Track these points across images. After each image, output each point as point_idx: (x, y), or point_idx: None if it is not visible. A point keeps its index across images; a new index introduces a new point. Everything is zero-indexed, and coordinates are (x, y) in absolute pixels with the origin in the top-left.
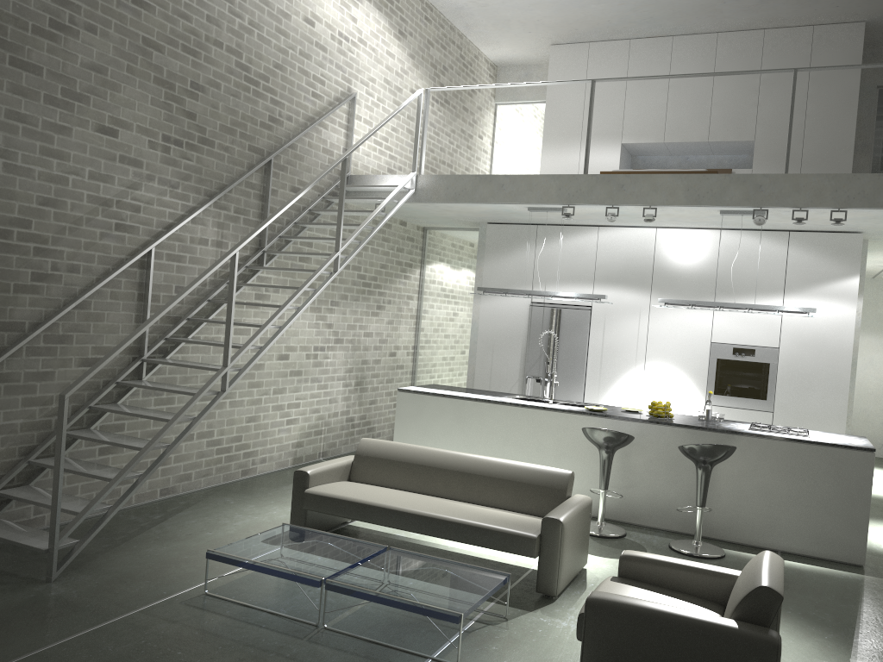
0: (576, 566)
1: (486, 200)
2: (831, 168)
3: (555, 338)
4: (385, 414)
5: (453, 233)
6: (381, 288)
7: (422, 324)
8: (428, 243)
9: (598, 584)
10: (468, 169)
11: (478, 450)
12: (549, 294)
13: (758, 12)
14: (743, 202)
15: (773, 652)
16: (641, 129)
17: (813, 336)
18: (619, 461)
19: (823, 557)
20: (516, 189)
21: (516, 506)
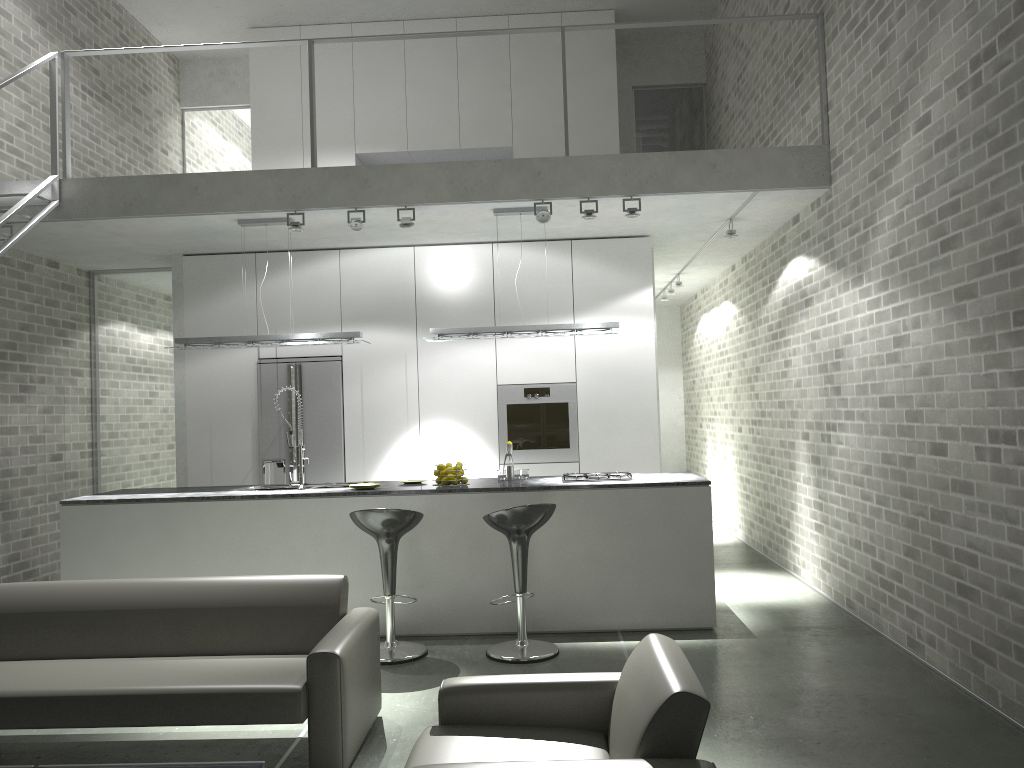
0: (368, 718)
1: (174, 210)
2: None
3: (298, 403)
4: (54, 547)
5: (135, 276)
6: (25, 359)
7: (101, 410)
8: (99, 293)
9: (403, 737)
10: None
11: (200, 573)
12: (282, 338)
13: None
14: (522, 195)
15: None
16: (379, 135)
17: (612, 363)
18: (406, 552)
19: (670, 627)
20: (217, 192)
21: (263, 645)
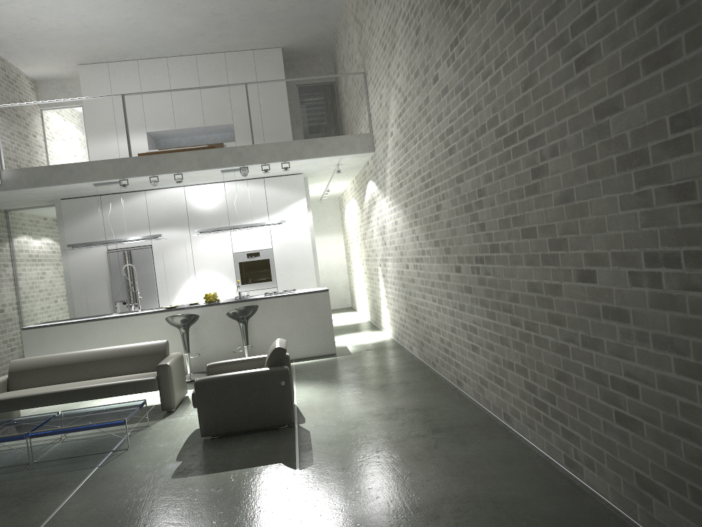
0: (182, 392)
1: (62, 182)
2: (281, 137)
3: (131, 271)
4: (6, 357)
5: (32, 211)
6: None
7: (20, 284)
8: (12, 221)
9: None
10: (30, 161)
11: None
12: (122, 240)
13: (218, 42)
14: (233, 164)
15: (286, 373)
16: (159, 121)
17: (289, 237)
18: (193, 335)
19: (316, 355)
20: (82, 172)
21: (136, 370)
